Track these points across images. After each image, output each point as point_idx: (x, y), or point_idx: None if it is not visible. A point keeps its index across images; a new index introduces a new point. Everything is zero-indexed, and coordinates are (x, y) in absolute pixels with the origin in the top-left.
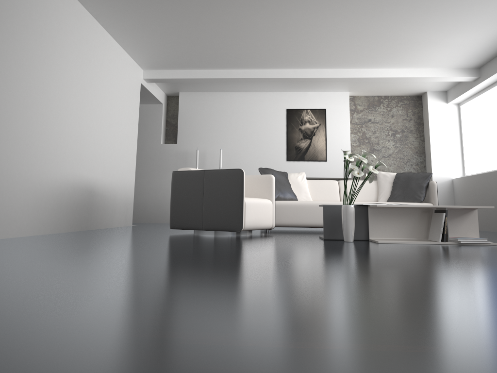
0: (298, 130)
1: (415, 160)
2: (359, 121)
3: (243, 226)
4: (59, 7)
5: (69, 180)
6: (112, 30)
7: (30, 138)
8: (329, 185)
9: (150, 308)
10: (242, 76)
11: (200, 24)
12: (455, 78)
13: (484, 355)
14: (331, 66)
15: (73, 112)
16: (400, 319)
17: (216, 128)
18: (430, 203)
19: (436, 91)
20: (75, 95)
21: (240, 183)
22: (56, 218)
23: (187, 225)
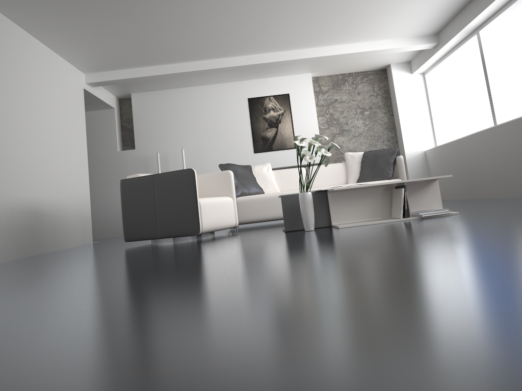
0: (263, 120)
1: (386, 136)
2: (326, 102)
3: (201, 228)
4: None
5: (5, 204)
6: (37, 33)
7: None
8: (297, 173)
9: (2, 348)
10: (194, 69)
11: (134, 17)
12: (415, 47)
13: (333, 355)
14: (286, 48)
15: None
16: (280, 320)
17: (176, 127)
18: (399, 179)
19: (400, 62)
20: (0, 110)
21: (192, 183)
22: None
23: (142, 235)
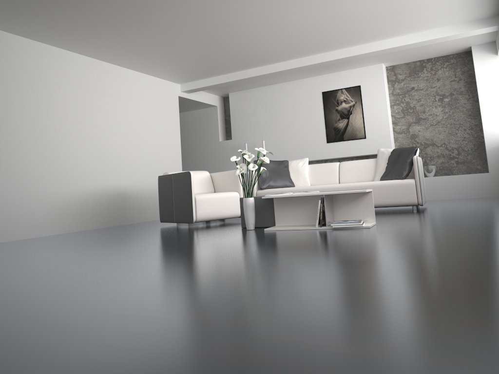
0: (335, 111)
1: (468, 123)
2: (402, 91)
3: (194, 218)
4: (59, 66)
5: (93, 190)
6: (124, 65)
7: (42, 167)
8: (329, 168)
9: None
10: (256, 74)
11: (177, 47)
12: (472, 32)
13: None
14: (331, 49)
15: (88, 140)
16: None
17: (262, 120)
18: (411, 179)
19: (482, 43)
20: (90, 126)
21: (189, 183)
22: (82, 219)
23: (167, 219)
